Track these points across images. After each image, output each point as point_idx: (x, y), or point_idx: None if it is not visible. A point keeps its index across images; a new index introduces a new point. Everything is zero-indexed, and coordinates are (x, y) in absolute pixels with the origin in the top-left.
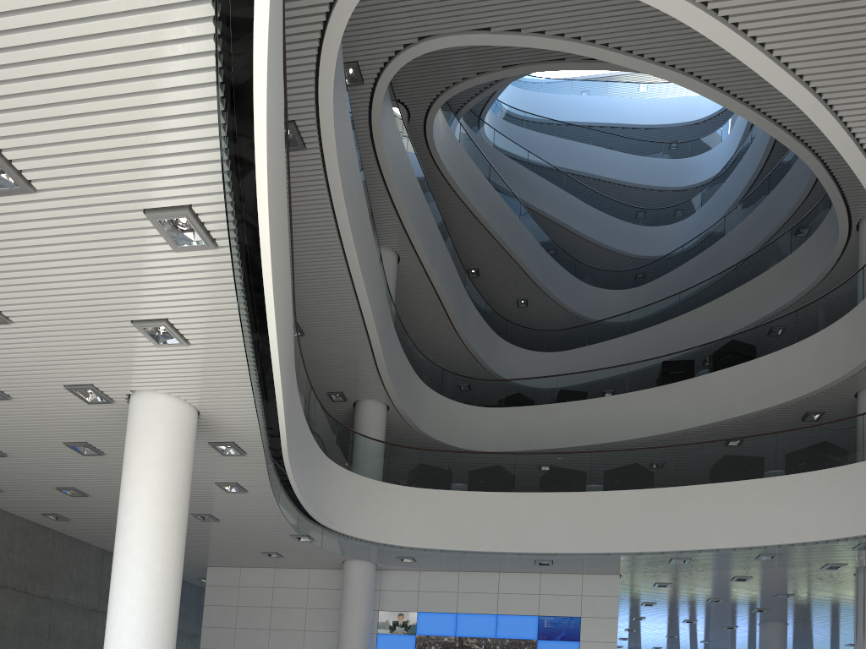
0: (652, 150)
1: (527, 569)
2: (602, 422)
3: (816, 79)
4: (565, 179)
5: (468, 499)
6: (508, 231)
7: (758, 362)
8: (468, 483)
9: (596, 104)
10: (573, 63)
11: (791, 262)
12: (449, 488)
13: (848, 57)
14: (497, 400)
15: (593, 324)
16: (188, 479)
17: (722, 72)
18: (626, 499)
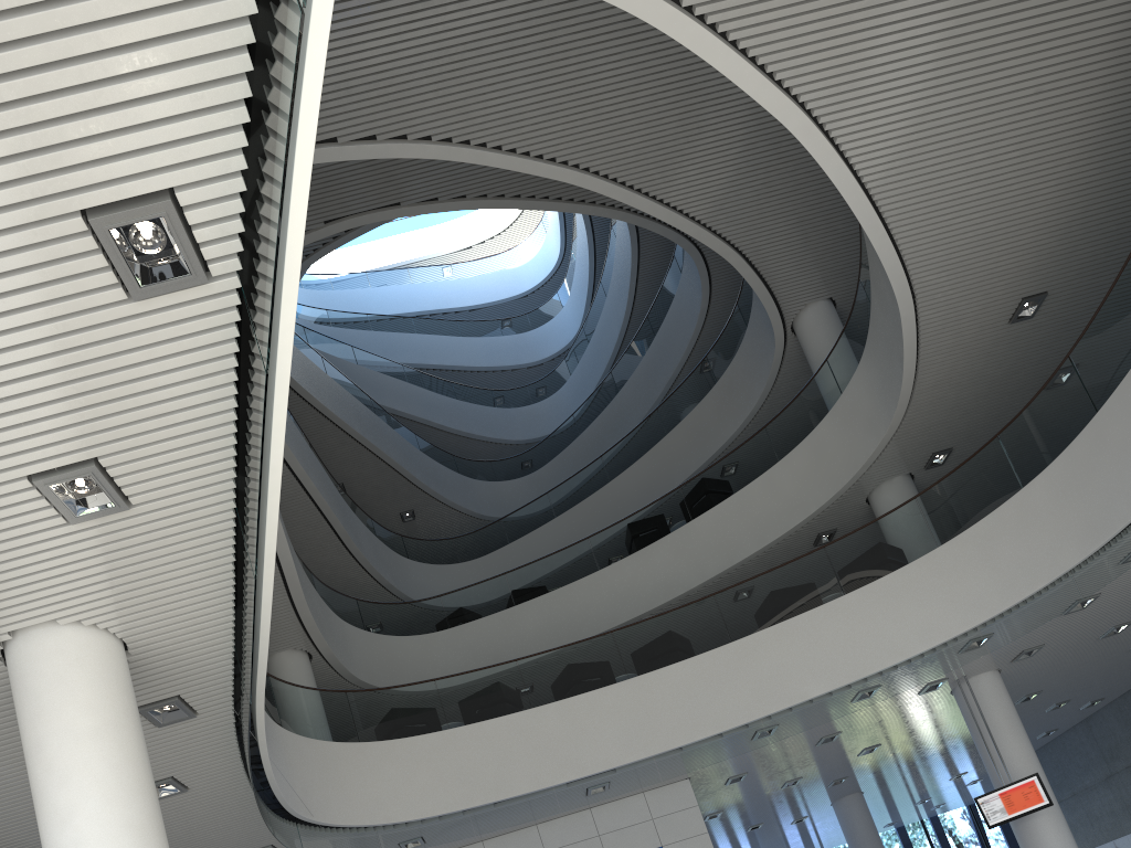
0: (489, 329)
1: (586, 801)
2: (583, 612)
3: (805, 92)
4: (405, 371)
5: (476, 733)
6: (370, 429)
7: (745, 493)
8: (468, 714)
9: (404, 293)
10: (411, 207)
11: (722, 389)
12: (446, 728)
13: (838, 59)
14: (438, 621)
15: (508, 516)
16: (145, 751)
17: (622, 163)
18: (678, 675)
